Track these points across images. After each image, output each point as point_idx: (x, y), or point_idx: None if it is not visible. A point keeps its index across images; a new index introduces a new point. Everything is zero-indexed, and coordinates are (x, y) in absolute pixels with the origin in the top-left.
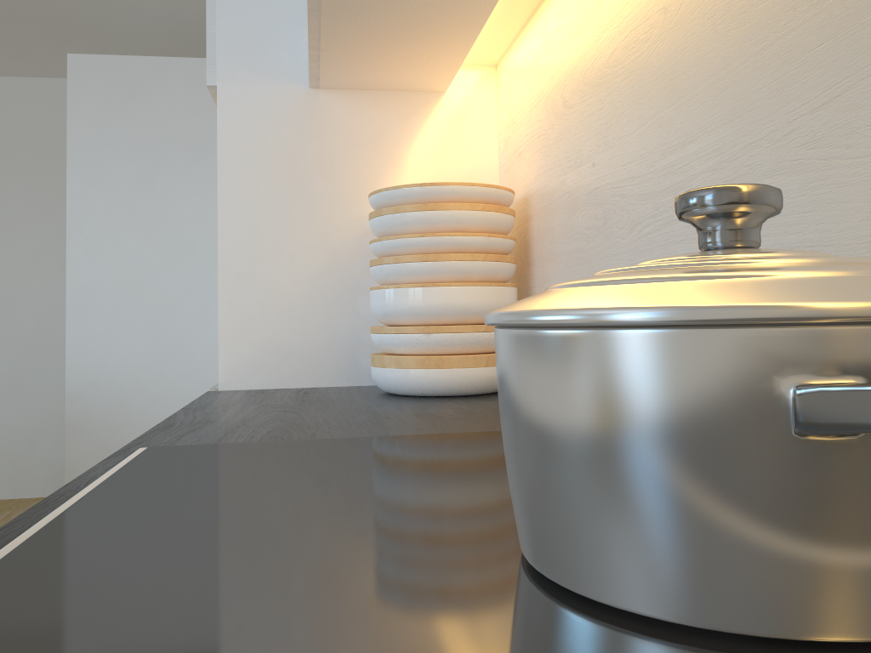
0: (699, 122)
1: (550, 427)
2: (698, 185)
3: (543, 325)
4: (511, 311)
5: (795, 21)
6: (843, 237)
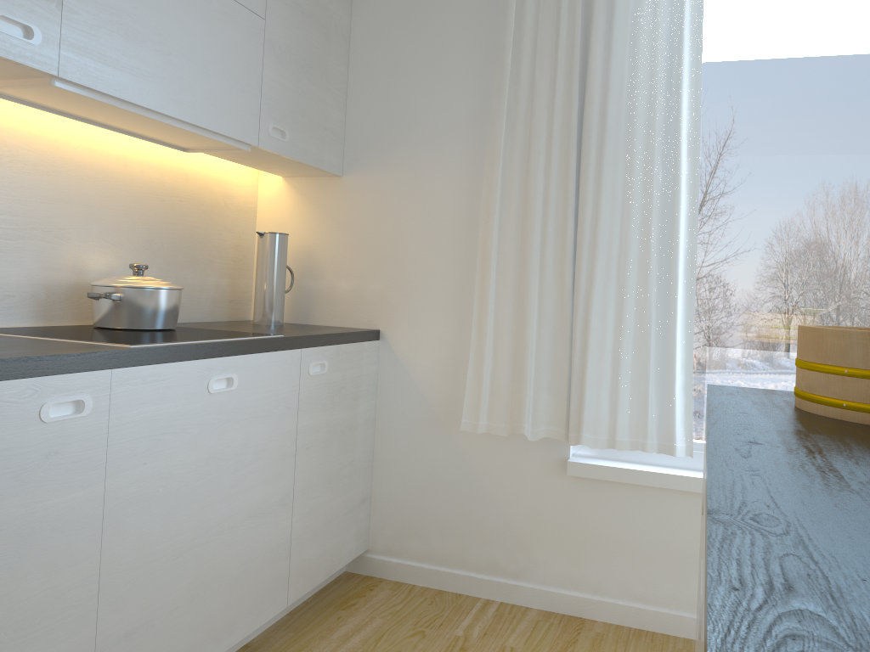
0: (7, 209)
1: (178, 304)
2: (4, 232)
3: (182, 289)
4: (178, 287)
5: (56, 201)
6: (64, 264)
